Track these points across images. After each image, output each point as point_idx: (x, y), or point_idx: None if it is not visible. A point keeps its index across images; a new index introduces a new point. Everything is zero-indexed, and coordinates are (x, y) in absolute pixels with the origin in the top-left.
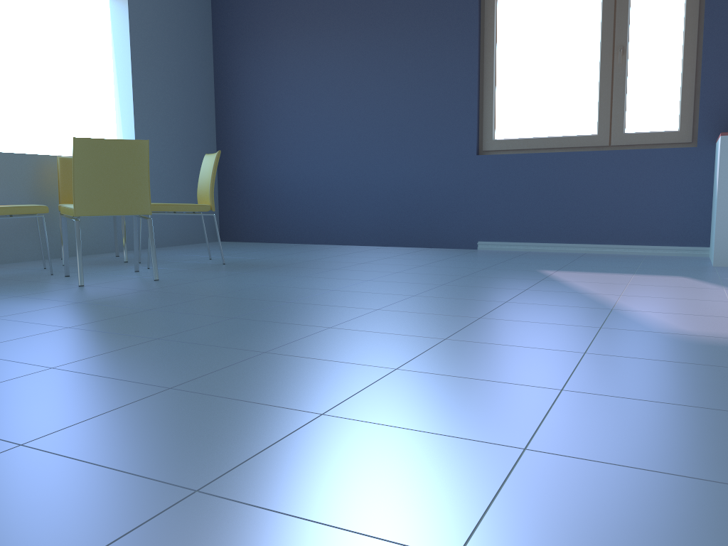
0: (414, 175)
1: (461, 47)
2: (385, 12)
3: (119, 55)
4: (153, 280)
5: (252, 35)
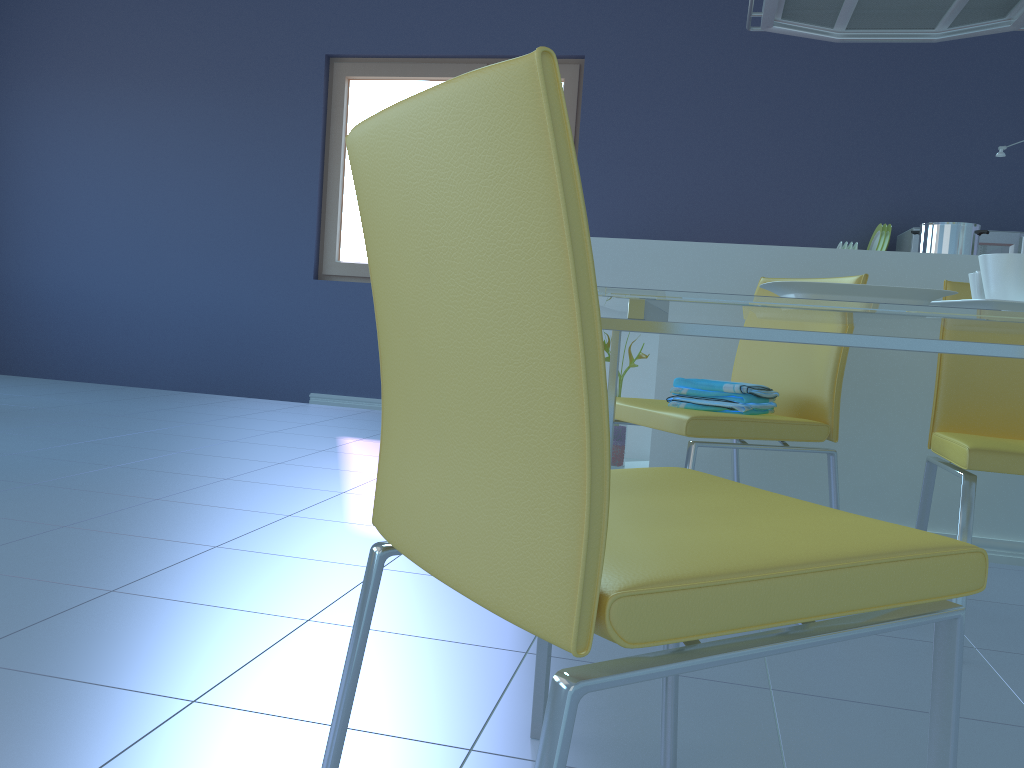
0: (233, 299)
1: (300, 138)
2: (204, 76)
3: None
4: None
5: (14, 78)
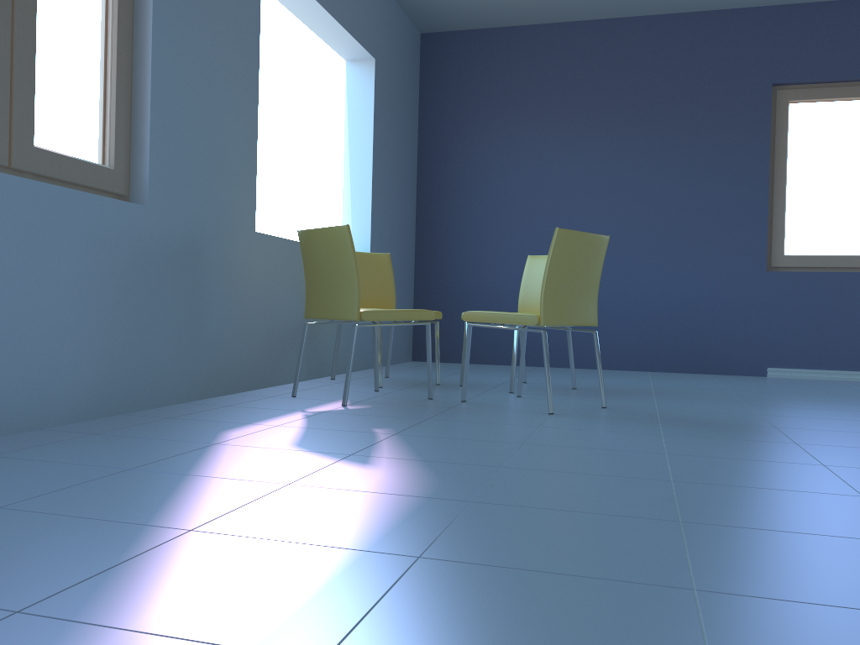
0: (687, 291)
1: (749, 153)
2: (655, 108)
3: (354, 130)
4: (597, 407)
5: (474, 119)
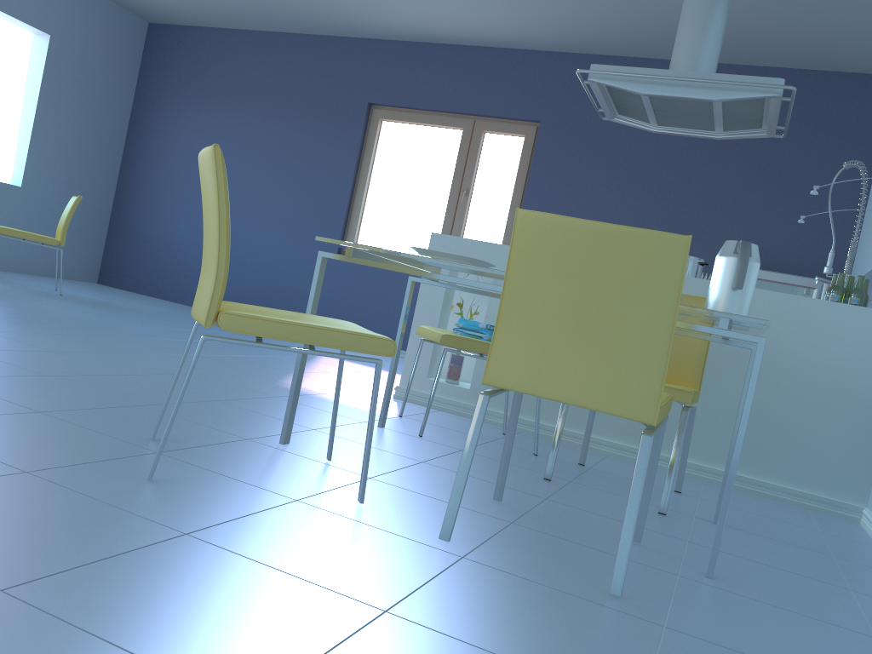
0: (283, 260)
1: (343, 156)
2: (289, 109)
3: (29, 88)
4: None
5: (171, 98)
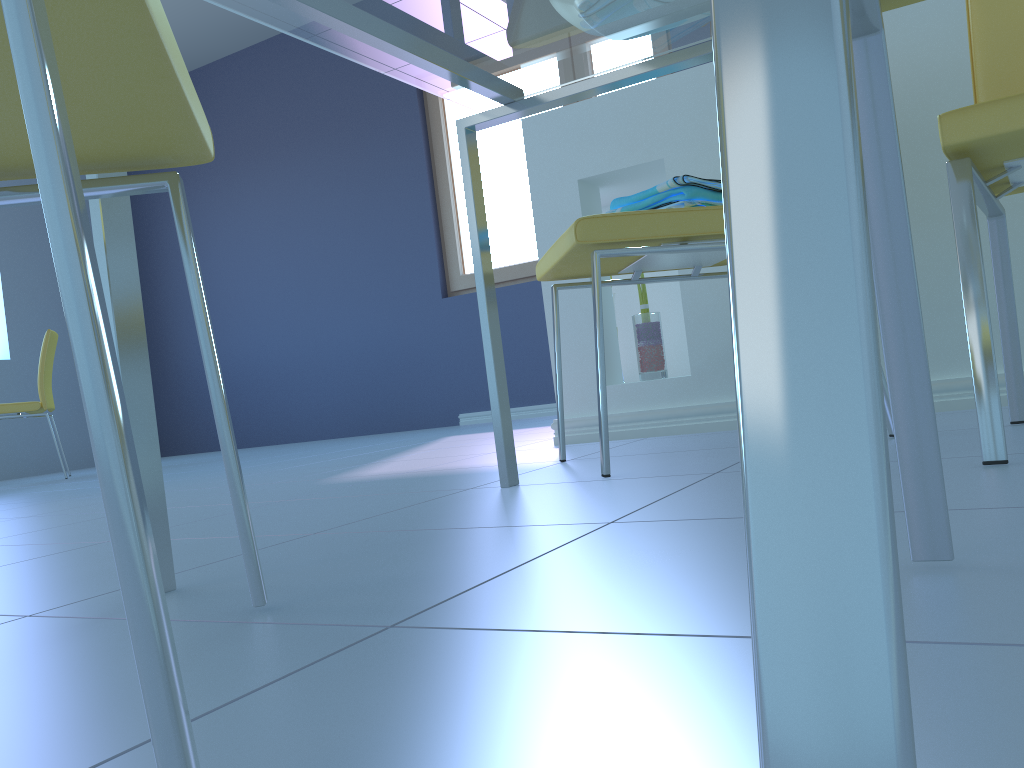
0: (374, 336)
1: (406, 162)
2: (316, 131)
3: None
4: None
5: None
